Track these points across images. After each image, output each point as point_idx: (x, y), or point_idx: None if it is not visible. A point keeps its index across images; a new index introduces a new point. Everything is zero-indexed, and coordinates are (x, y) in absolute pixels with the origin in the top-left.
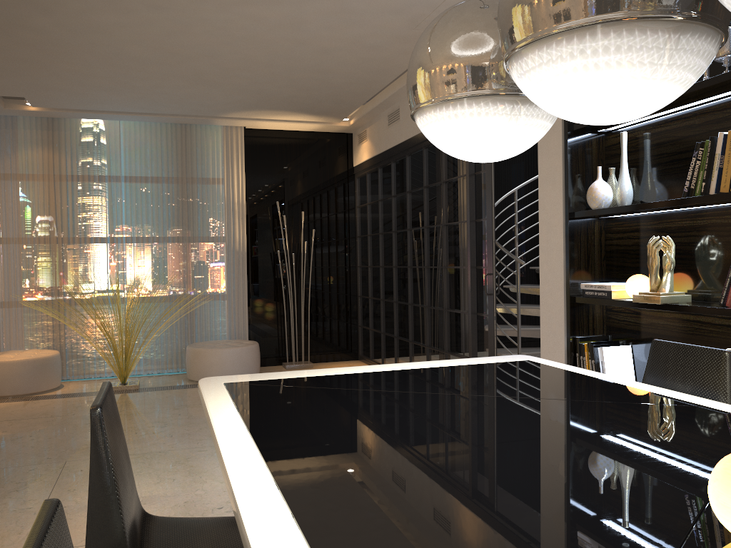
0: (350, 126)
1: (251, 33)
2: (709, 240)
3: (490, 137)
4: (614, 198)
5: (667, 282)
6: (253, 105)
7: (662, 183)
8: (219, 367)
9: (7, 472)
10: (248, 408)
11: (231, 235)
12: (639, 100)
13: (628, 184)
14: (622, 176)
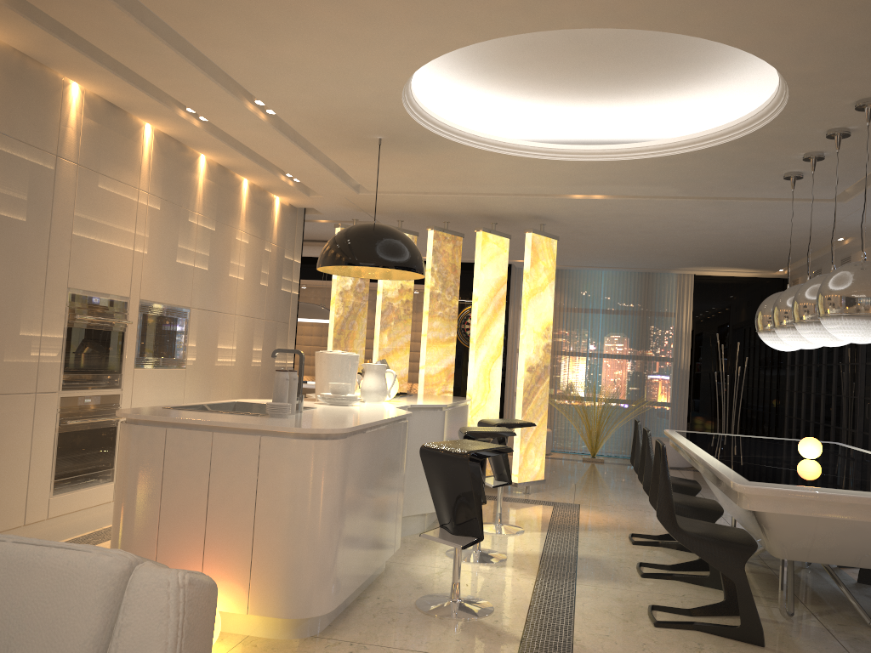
0: (785, 274)
1: (701, 238)
2: None
3: (782, 344)
4: None
5: None
6: (701, 264)
7: None
8: None
9: (547, 482)
10: (685, 435)
11: (678, 357)
12: (808, 345)
13: None
14: None
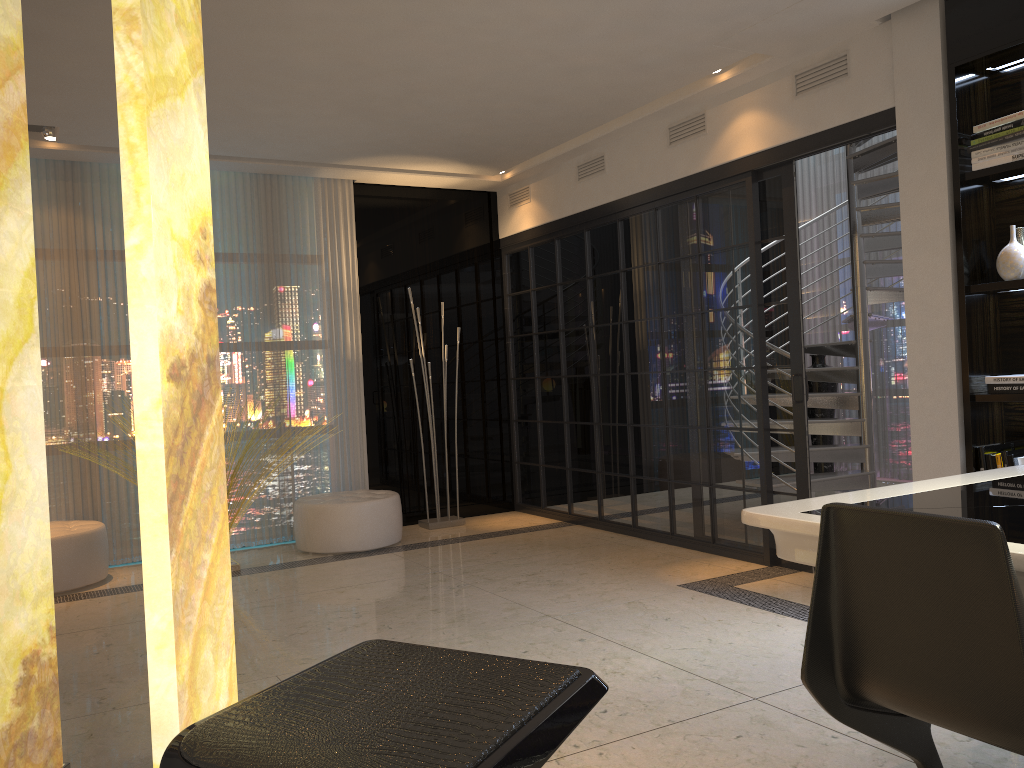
0: (503, 182)
1: (498, 40)
2: None
3: None
4: None
5: None
6: (396, 148)
7: None
8: (356, 529)
9: None
10: None
11: (341, 337)
12: None
13: None
14: None
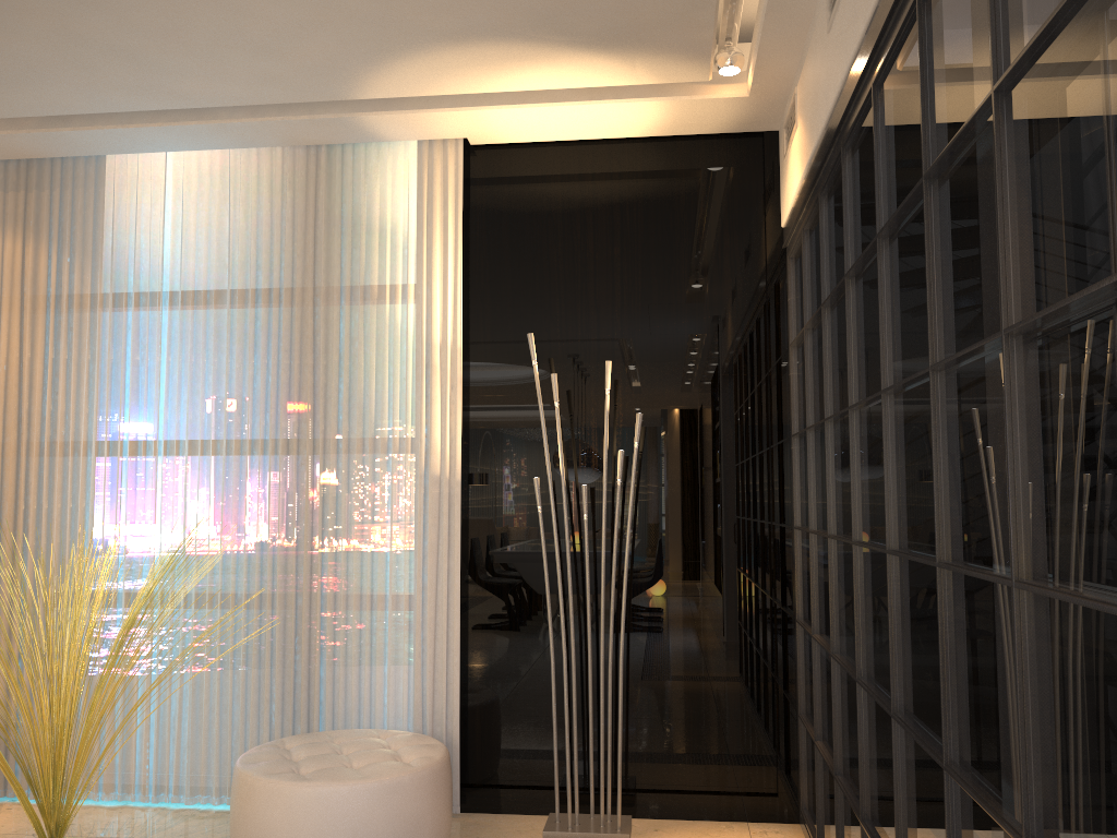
0: (755, 97)
1: None
2: None
3: None
4: None
5: None
6: (385, 27)
7: None
8: None
9: None
10: None
11: (421, 432)
12: None
13: None
14: None
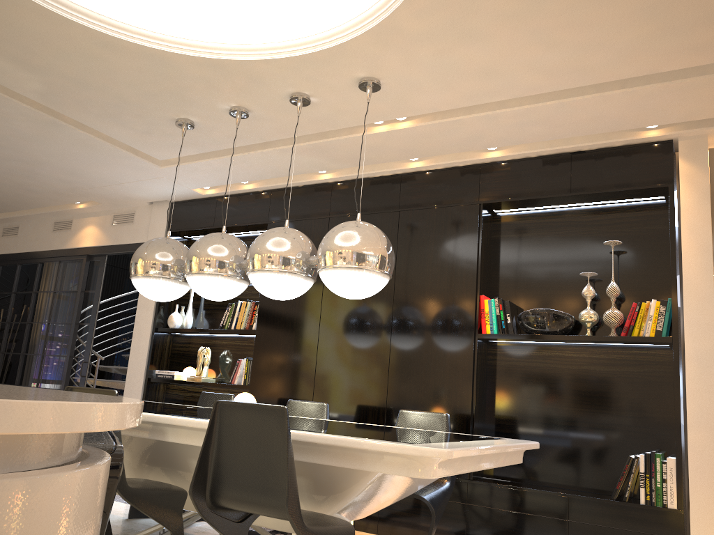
0: None
1: None
2: (228, 352)
3: (166, 293)
4: (182, 323)
5: (205, 371)
6: None
7: (209, 319)
8: None
9: None
10: None
11: None
12: (226, 296)
13: (191, 317)
14: (188, 312)
